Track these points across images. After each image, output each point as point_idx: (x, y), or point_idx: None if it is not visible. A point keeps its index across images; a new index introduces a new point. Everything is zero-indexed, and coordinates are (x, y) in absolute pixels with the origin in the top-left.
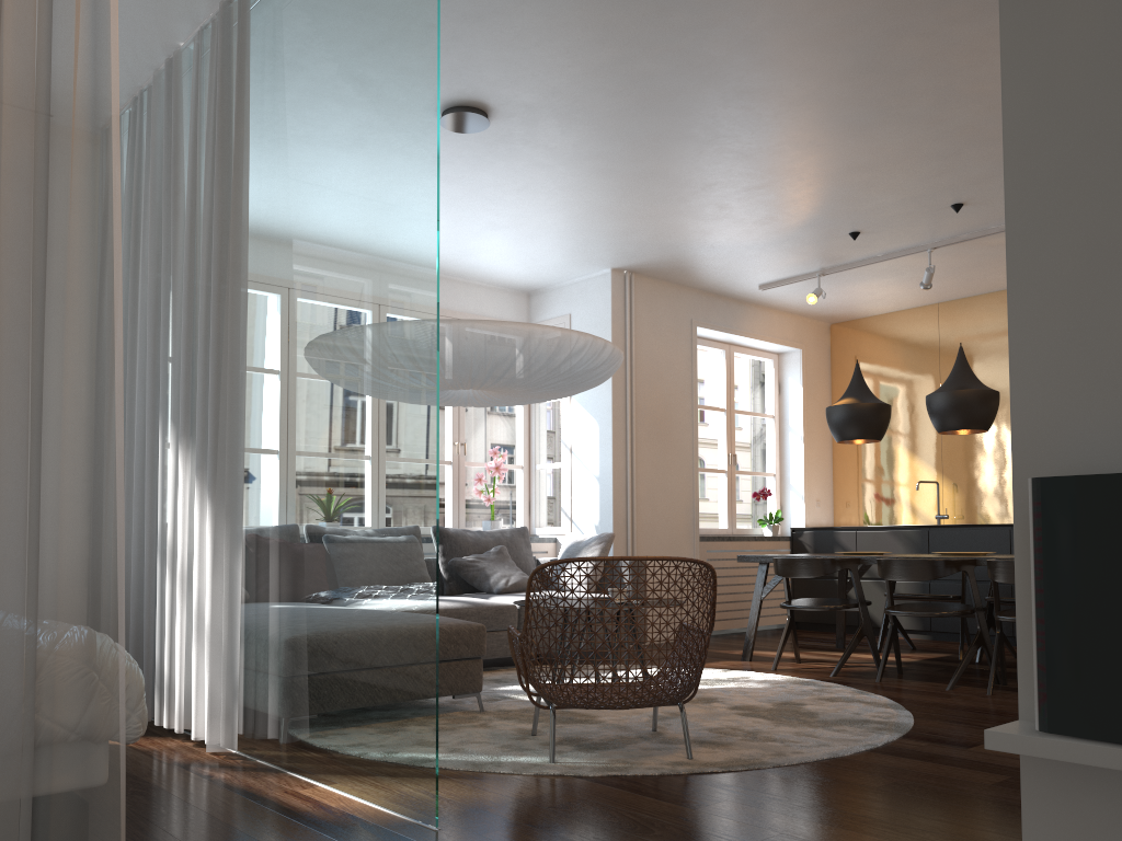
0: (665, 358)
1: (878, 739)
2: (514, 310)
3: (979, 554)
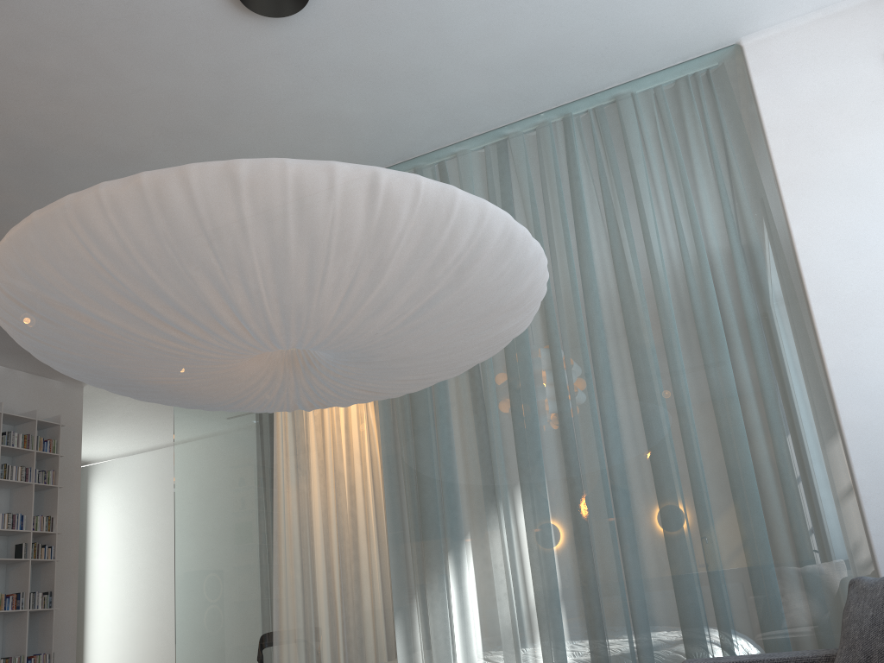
0: None
1: None
2: None
3: None
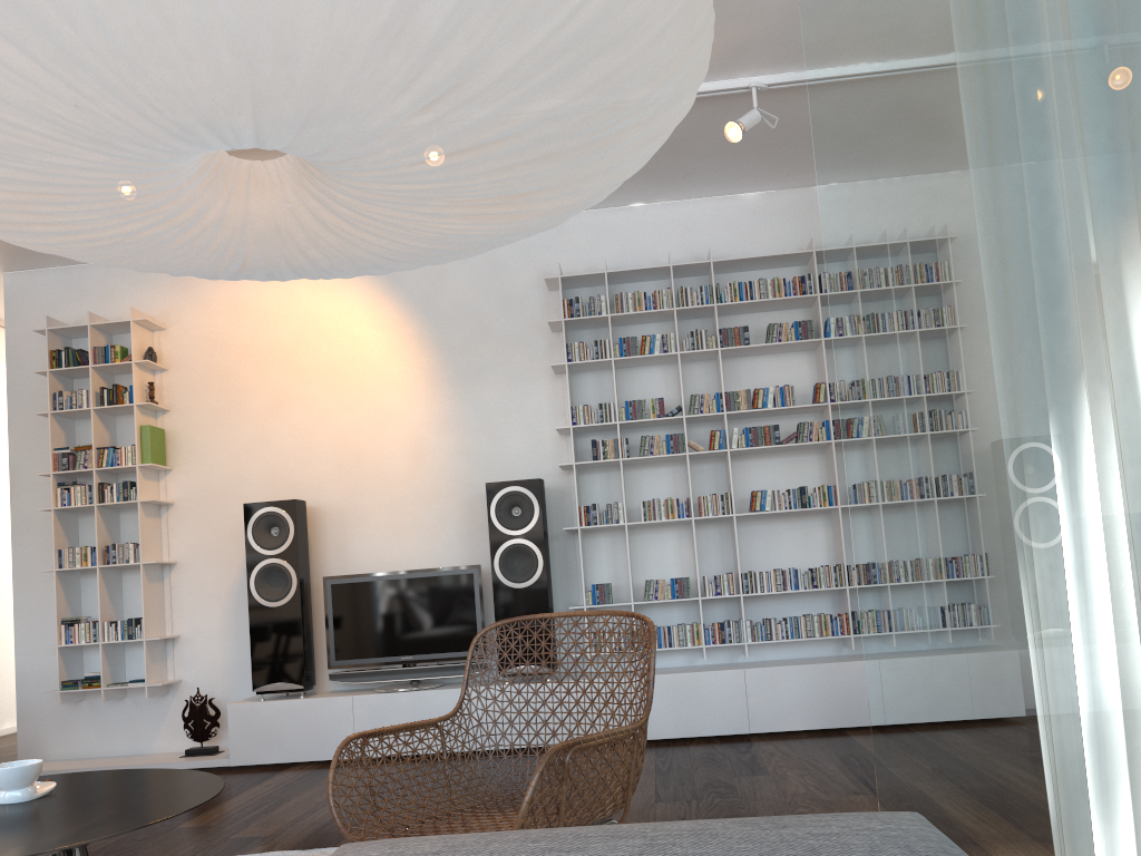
0: None
1: (272, 853)
2: None
3: None
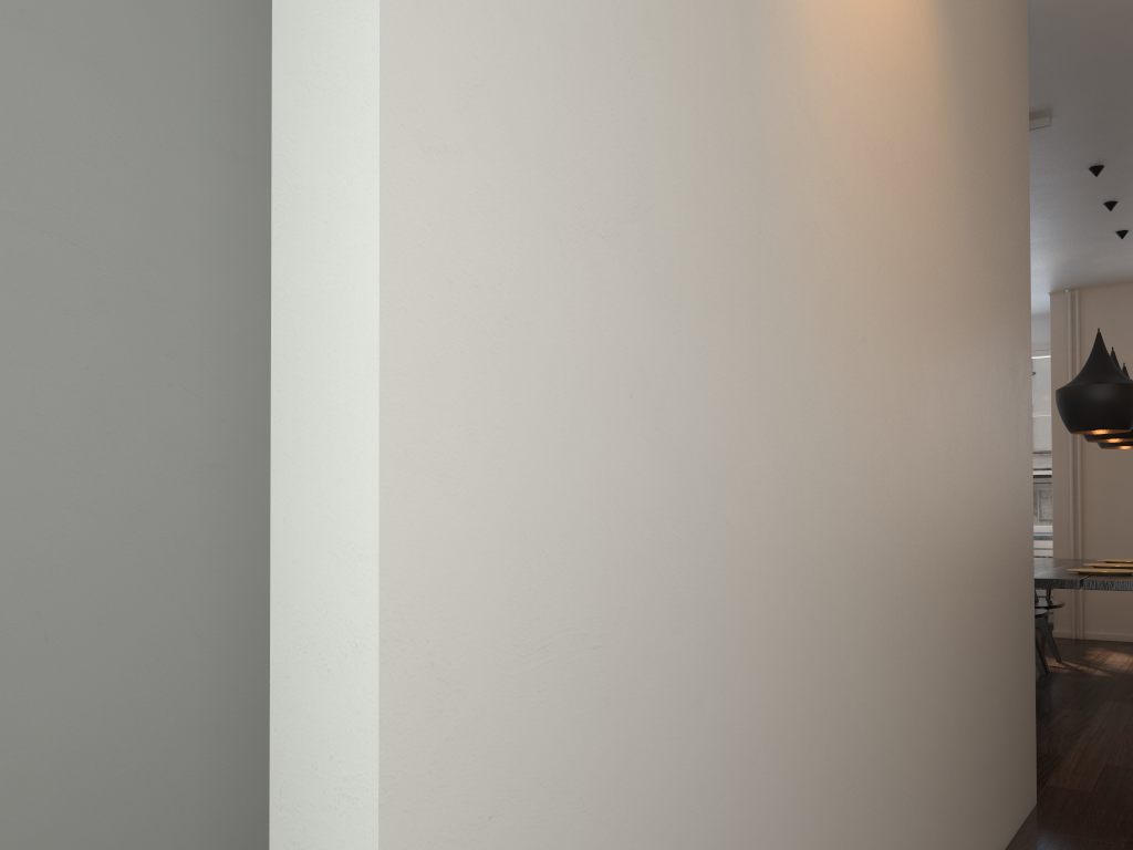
0: (1132, 360)
1: None
2: (1047, 332)
3: (1104, 567)
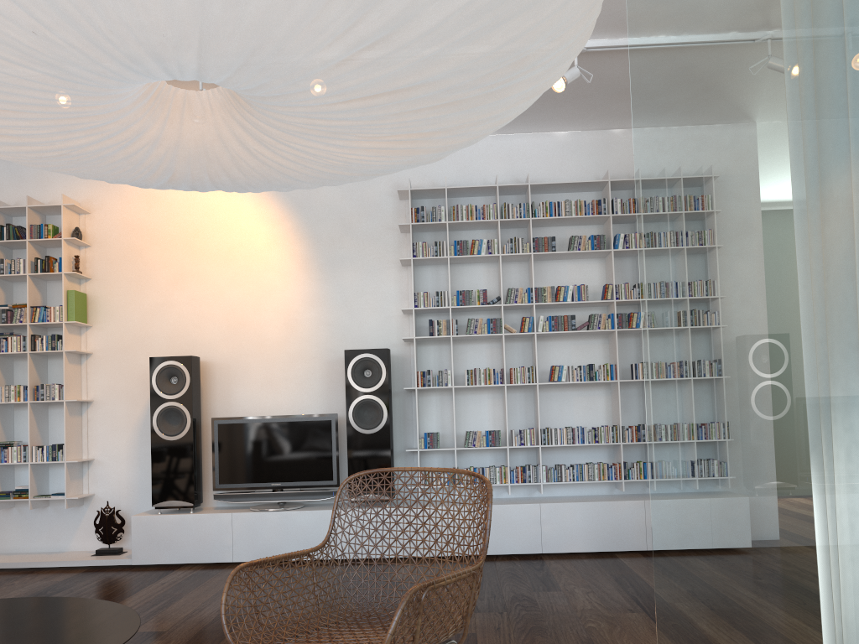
0: None
1: None
2: None
3: None
